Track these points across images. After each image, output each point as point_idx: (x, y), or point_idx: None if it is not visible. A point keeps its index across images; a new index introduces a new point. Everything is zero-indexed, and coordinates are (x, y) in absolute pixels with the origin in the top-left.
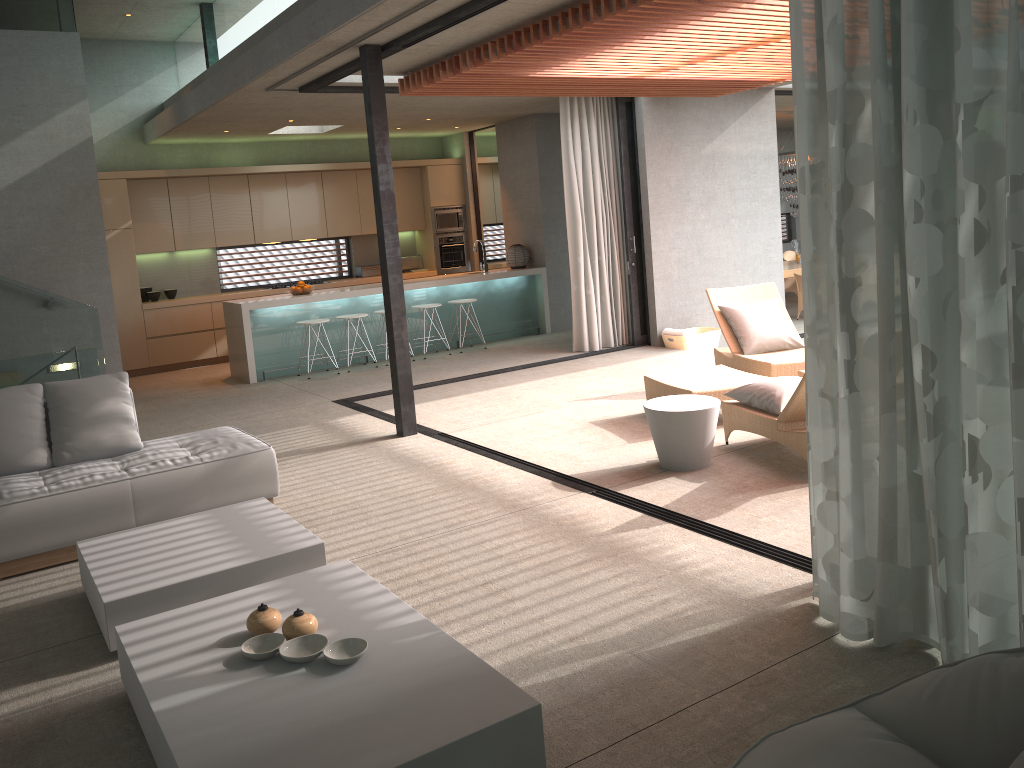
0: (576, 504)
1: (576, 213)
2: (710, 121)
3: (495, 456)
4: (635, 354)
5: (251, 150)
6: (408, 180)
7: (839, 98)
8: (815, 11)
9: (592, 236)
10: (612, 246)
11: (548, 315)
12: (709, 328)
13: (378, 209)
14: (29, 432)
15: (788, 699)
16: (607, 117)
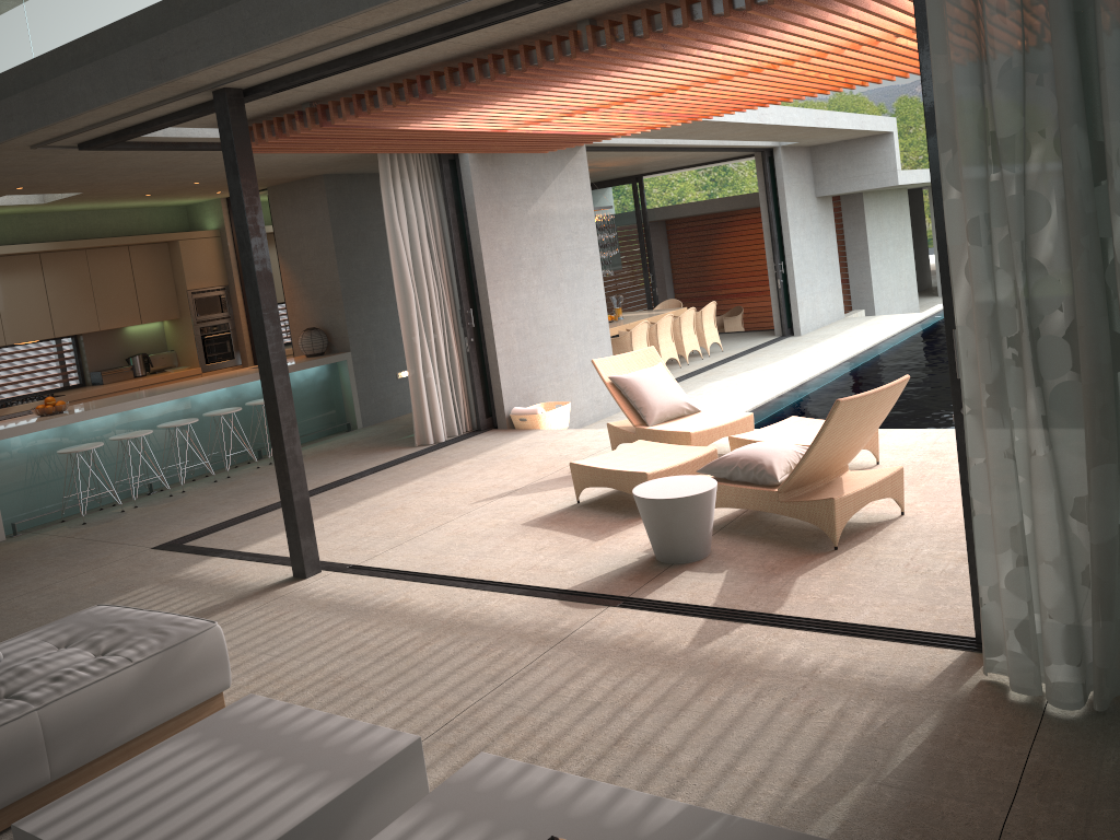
0: (617, 622)
1: (408, 286)
2: (533, 179)
3: (456, 582)
4: (490, 440)
5: None
6: (154, 259)
7: (1018, 144)
8: (977, 54)
9: (426, 311)
10: (446, 321)
11: (358, 407)
12: (556, 402)
13: (253, 294)
14: None
15: (1084, 790)
16: (429, 176)
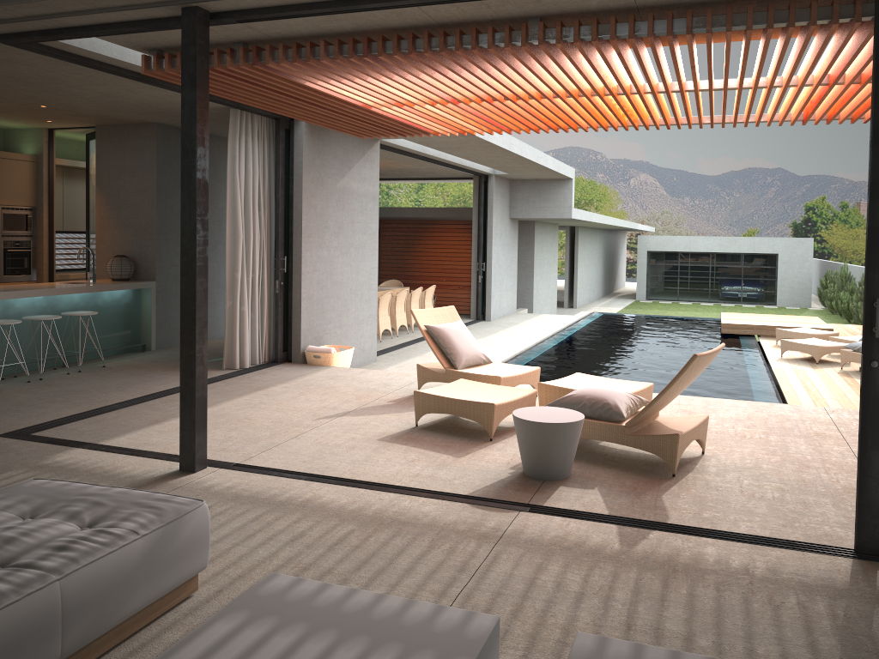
0: (539, 524)
1: (238, 228)
2: (343, 159)
3: (356, 484)
4: (292, 371)
5: None
6: None
7: None
8: None
9: (248, 253)
10: (262, 264)
11: (154, 331)
12: (339, 346)
13: (189, 199)
14: None
15: None
16: (266, 139)
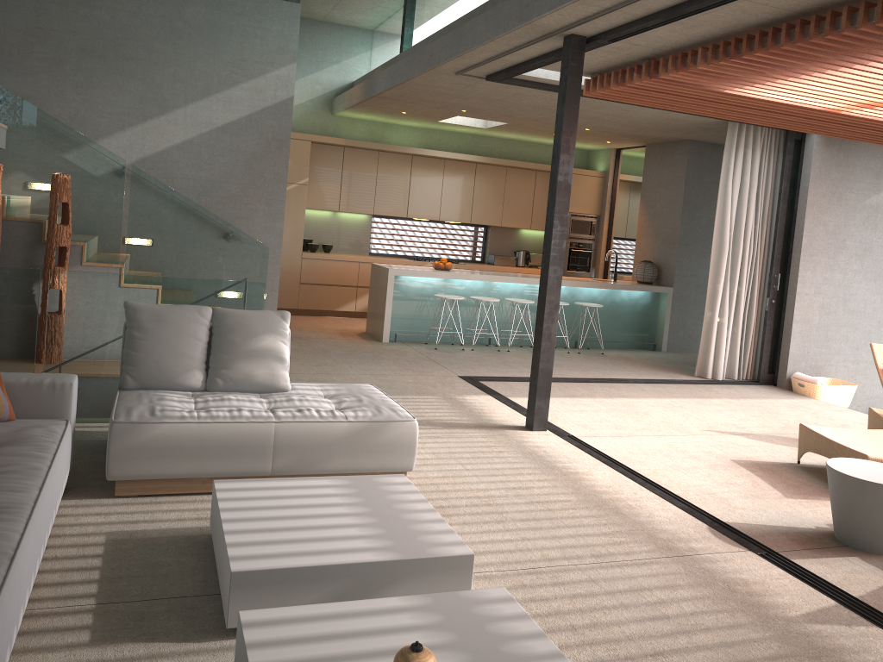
0: (745, 565)
1: (724, 240)
2: (880, 172)
3: (635, 477)
4: (762, 392)
5: (419, 134)
6: None
7: None
8: None
9: (735, 266)
10: (753, 279)
11: (666, 334)
12: (842, 381)
13: (552, 198)
14: (191, 352)
15: None
16: (772, 151)
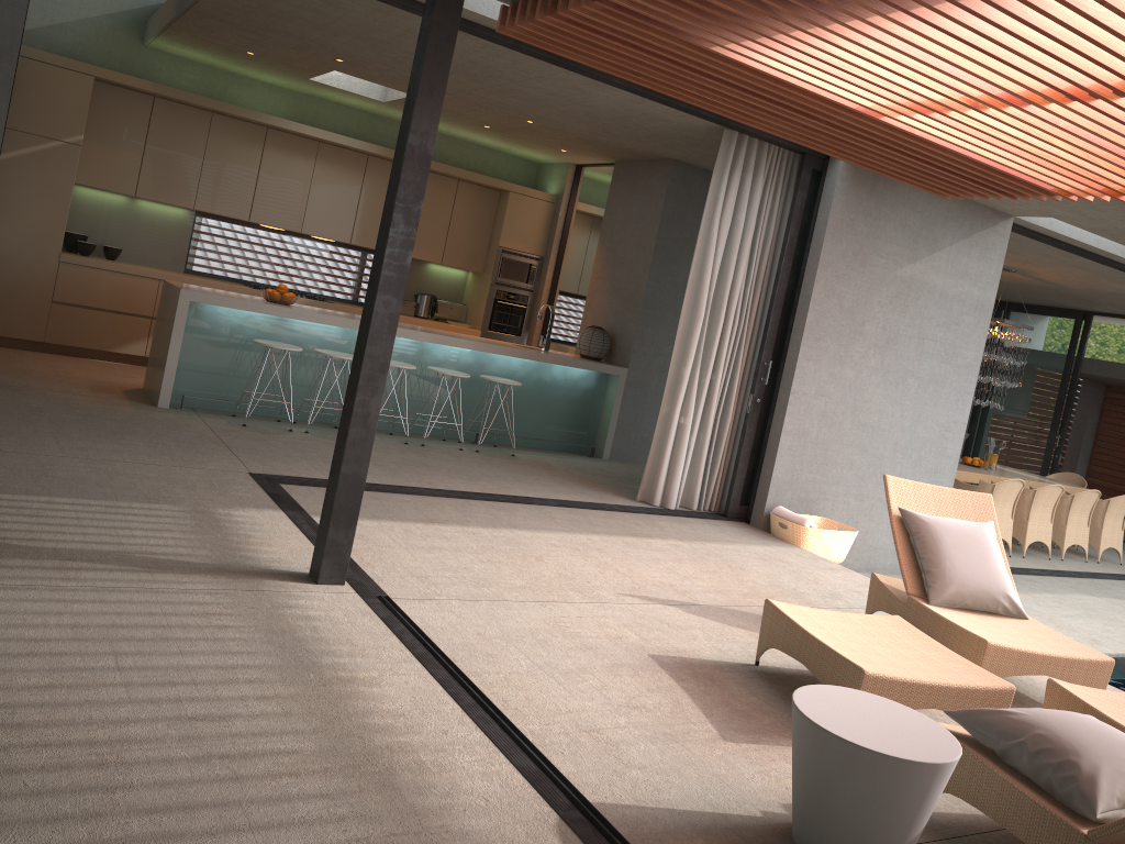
0: None
1: (699, 303)
2: (920, 233)
3: (461, 693)
4: (727, 532)
5: (285, 99)
6: (480, 203)
7: None
8: None
9: (712, 343)
10: (735, 366)
11: (612, 434)
12: (839, 524)
13: (395, 174)
14: None
15: None
16: (781, 183)
